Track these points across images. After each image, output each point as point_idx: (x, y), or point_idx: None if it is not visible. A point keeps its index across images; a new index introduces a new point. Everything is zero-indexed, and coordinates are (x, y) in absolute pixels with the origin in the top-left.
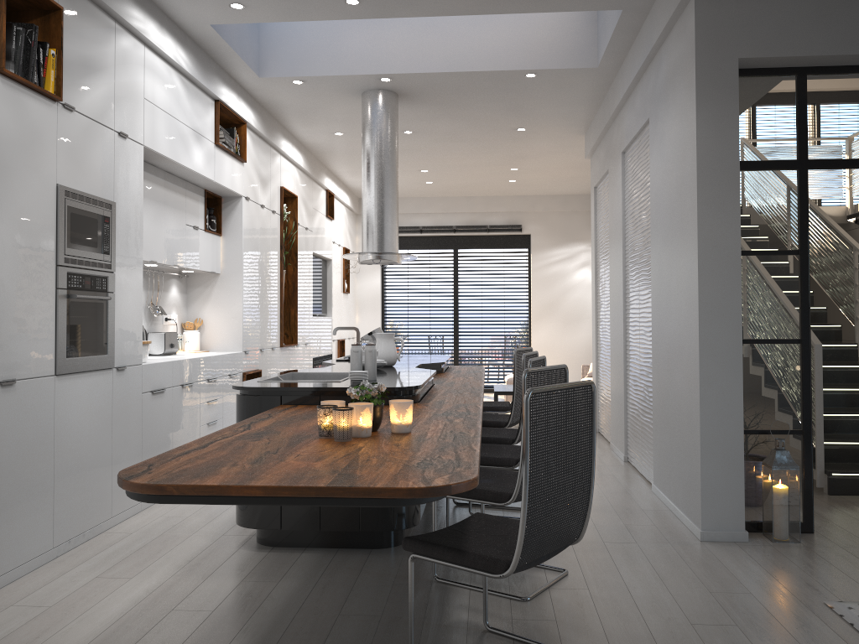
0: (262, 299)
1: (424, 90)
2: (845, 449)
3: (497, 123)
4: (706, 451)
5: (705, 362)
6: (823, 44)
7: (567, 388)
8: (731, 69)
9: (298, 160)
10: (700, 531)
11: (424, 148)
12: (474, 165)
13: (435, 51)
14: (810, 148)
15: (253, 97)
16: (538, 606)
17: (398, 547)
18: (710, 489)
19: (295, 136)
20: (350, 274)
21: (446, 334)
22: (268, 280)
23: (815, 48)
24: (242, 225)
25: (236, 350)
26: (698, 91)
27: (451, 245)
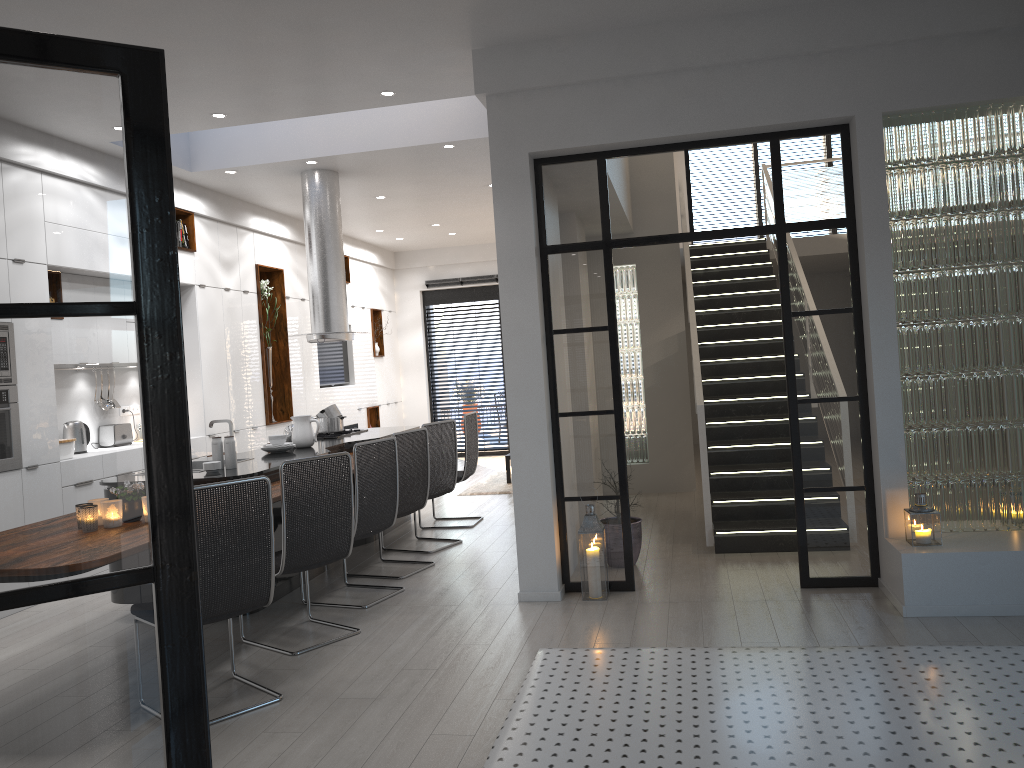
0: (233, 381)
1: (357, 166)
2: (746, 507)
3: (462, 183)
4: (520, 519)
5: (515, 438)
6: (604, 133)
7: (229, 485)
8: (522, 163)
9: (280, 233)
10: (518, 592)
11: (412, 207)
12: (482, 216)
13: (351, 132)
14: (613, 228)
15: (201, 186)
16: (299, 659)
17: (248, 615)
18: (525, 554)
19: (273, 210)
20: (385, 335)
21: (499, 391)
22: (242, 361)
23: (597, 137)
24: (196, 313)
25: (200, 435)
26: (494, 187)
27: (496, 295)
